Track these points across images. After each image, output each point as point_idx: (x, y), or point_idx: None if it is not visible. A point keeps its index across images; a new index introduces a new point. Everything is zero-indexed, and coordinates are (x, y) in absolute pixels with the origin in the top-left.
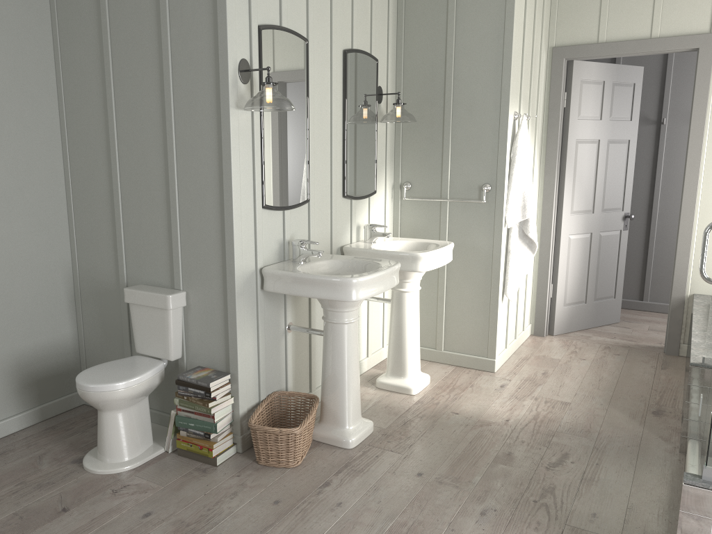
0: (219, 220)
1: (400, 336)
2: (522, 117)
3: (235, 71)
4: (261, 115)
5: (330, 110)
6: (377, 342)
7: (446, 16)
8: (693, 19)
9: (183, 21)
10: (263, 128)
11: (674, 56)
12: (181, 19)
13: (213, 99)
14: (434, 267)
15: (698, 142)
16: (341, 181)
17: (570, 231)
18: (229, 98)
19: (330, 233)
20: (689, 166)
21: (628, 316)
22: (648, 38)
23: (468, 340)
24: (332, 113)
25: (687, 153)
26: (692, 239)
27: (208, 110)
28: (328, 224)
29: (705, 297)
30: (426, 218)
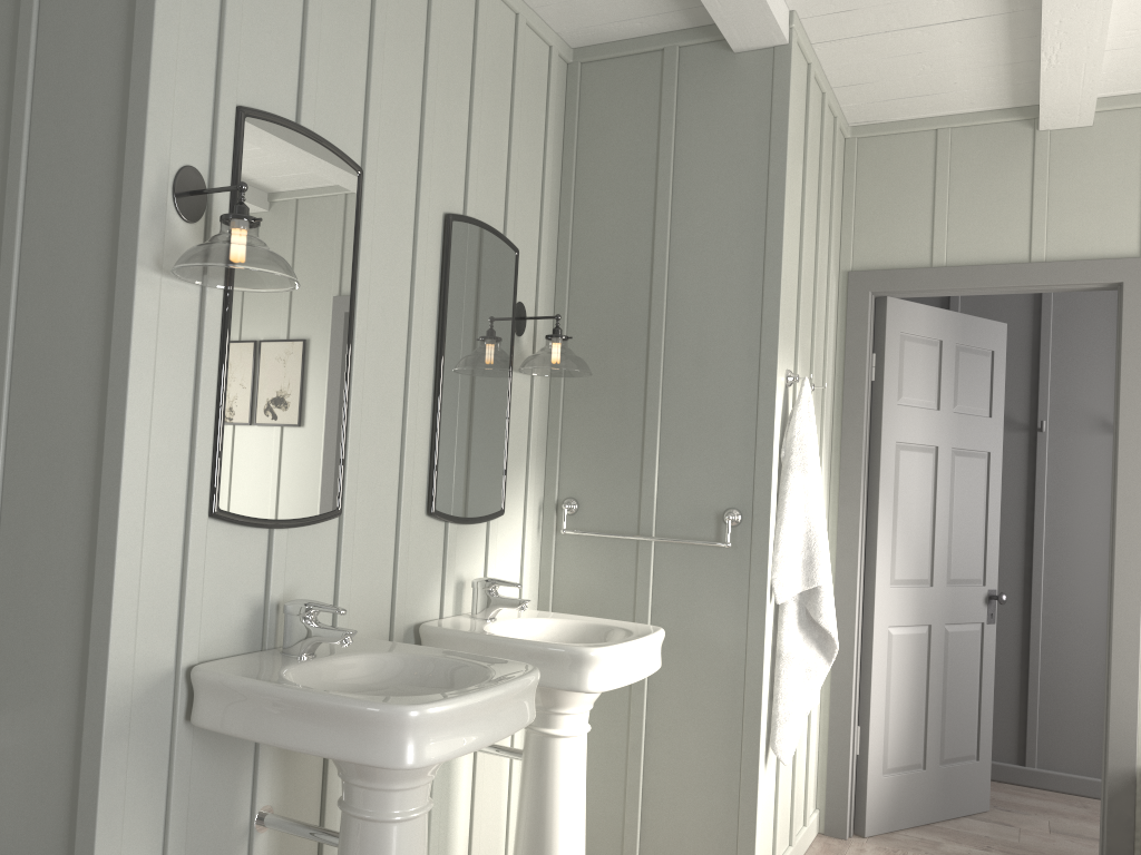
0: (86, 538)
1: (541, 842)
2: (802, 381)
3: (162, 186)
4: (227, 299)
5: (408, 326)
6: (492, 845)
7: (655, 184)
8: (1107, 232)
9: (61, 77)
10: (230, 329)
11: (1053, 315)
12: (58, 74)
13: (104, 246)
14: (622, 682)
15: (1136, 455)
16: (424, 480)
17: (891, 620)
18: (137, 243)
19: (392, 591)
20: (1122, 501)
21: (1003, 796)
22: (1025, 262)
23: (692, 849)
24: (412, 333)
25: (1115, 476)
26: None
27: (90, 274)
28: (387, 572)
29: None
30: (607, 575)
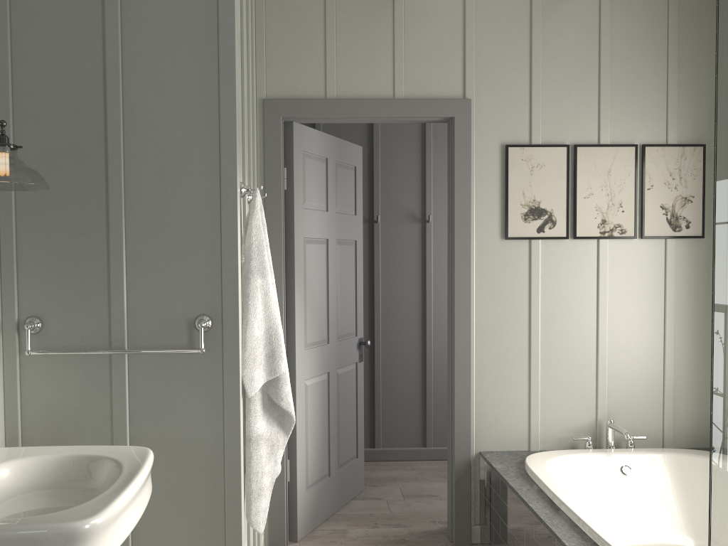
0: None
1: None
2: (255, 193)
3: None
4: None
5: None
6: None
7: None
8: (443, 79)
9: None
10: None
11: (380, 142)
12: None
13: None
14: (122, 539)
15: (466, 242)
16: None
17: (306, 375)
18: None
19: None
20: (458, 275)
21: (367, 474)
22: (391, 99)
23: None
24: None
25: (452, 257)
26: (472, 375)
27: None
28: None
29: (498, 456)
30: (81, 390)
